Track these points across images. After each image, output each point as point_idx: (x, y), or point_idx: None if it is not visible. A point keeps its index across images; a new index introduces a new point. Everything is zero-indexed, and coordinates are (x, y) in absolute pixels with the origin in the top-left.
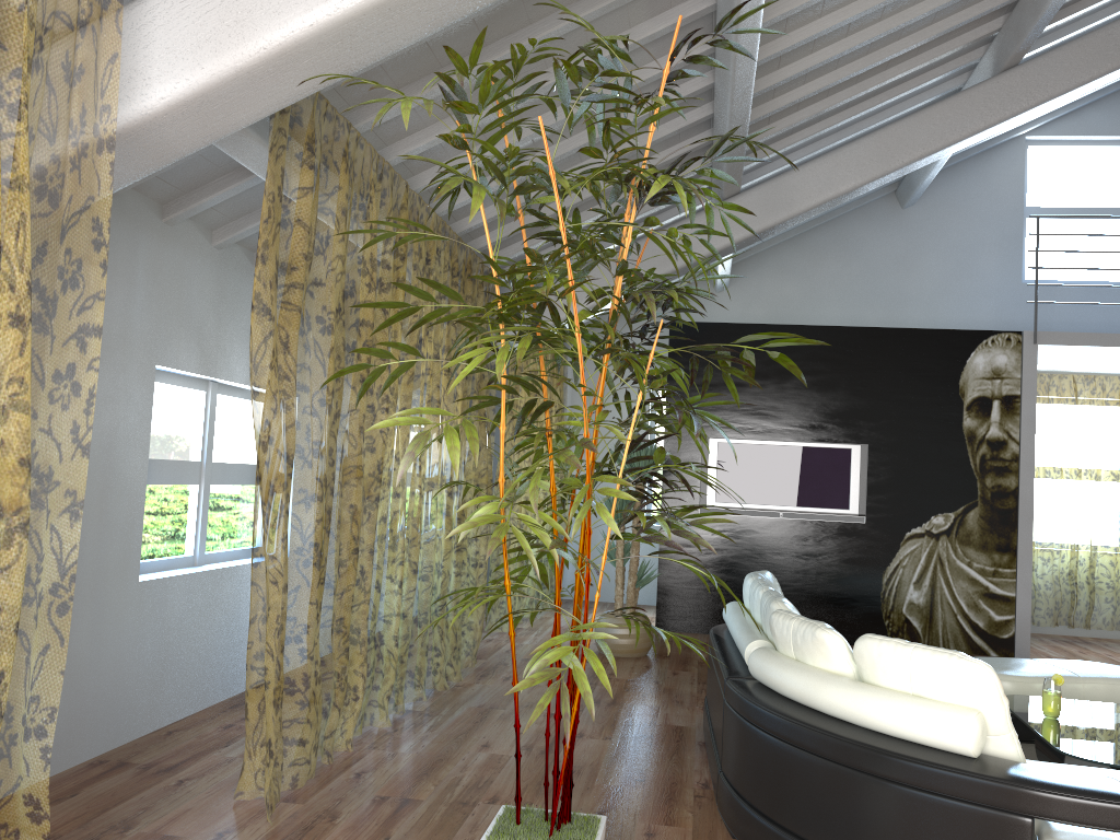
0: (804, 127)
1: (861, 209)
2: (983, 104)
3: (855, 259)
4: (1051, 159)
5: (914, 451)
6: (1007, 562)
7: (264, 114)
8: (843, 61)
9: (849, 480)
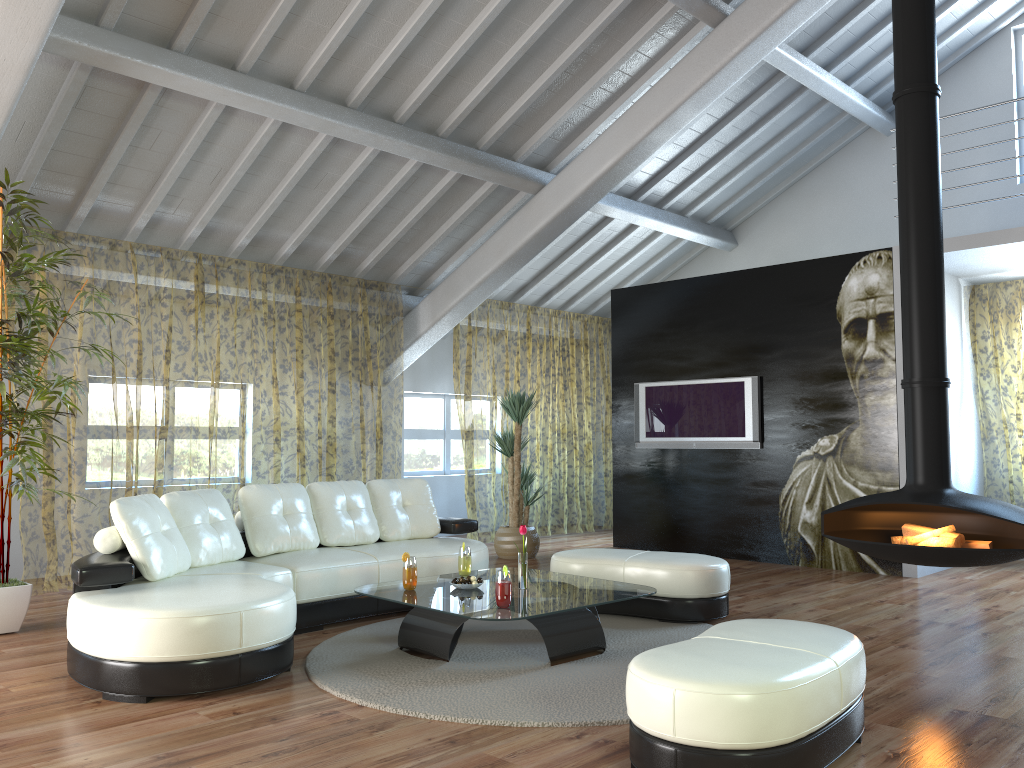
0: (590, 121)
1: (847, 146)
2: (698, 63)
3: (845, 196)
4: None
5: (800, 377)
6: (890, 480)
7: None
8: (530, 77)
9: (743, 410)
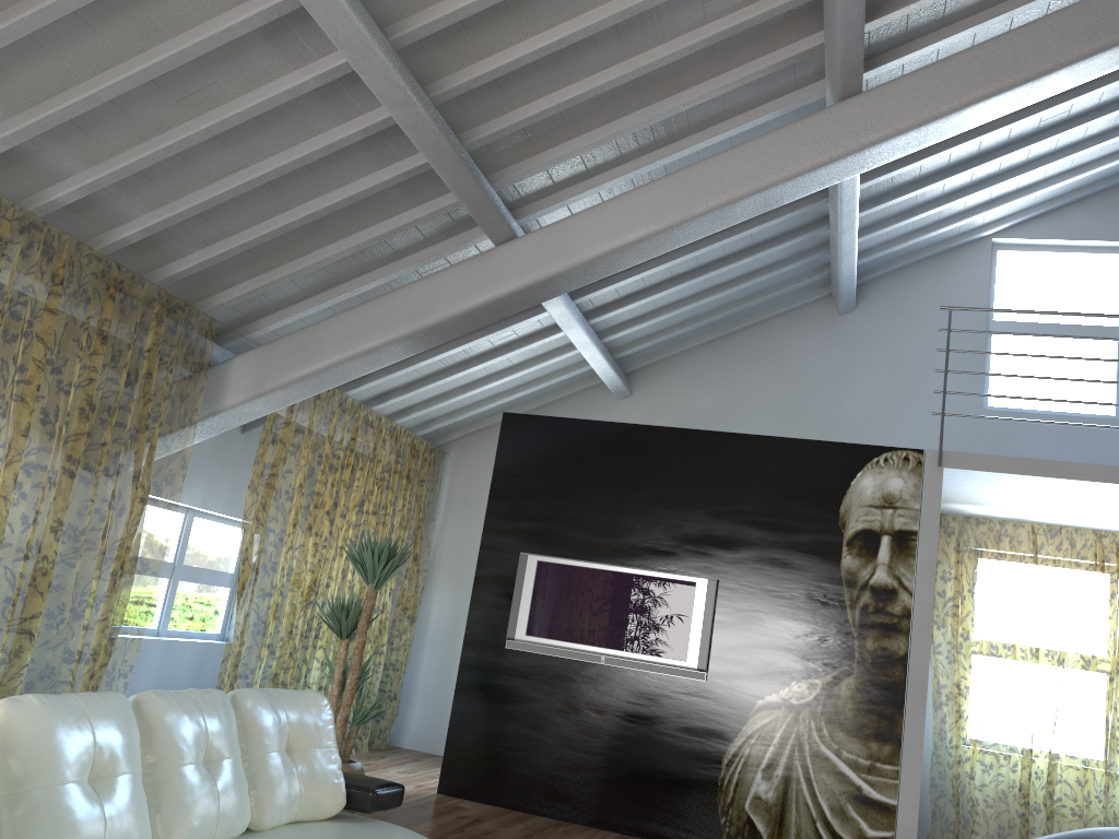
0: (605, 168)
1: (791, 313)
2: (812, 138)
3: (780, 370)
4: (1026, 266)
5: (777, 592)
6: (889, 756)
7: None
8: (593, 64)
9: (689, 623)
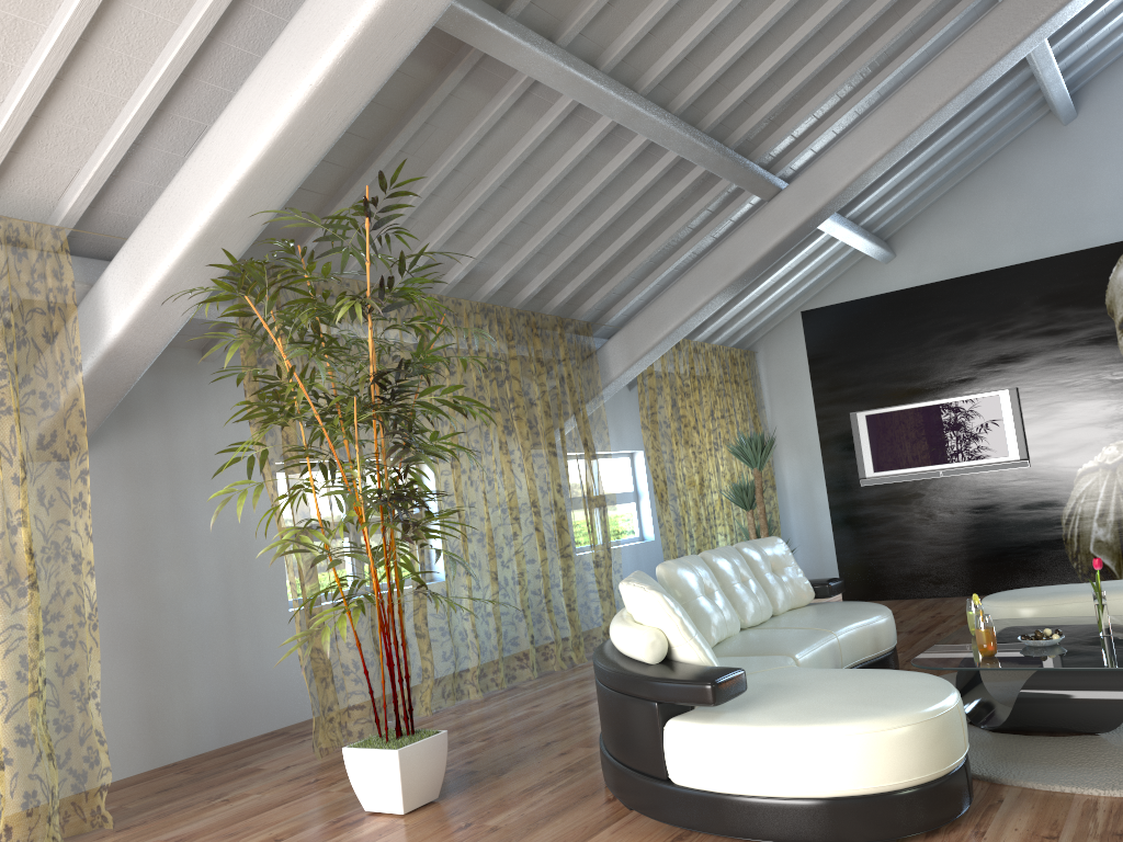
0: (831, 112)
1: (1018, 140)
2: (991, 35)
3: (1023, 192)
4: None
5: (1070, 383)
6: None
7: (188, 314)
8: (806, 57)
9: (1003, 427)
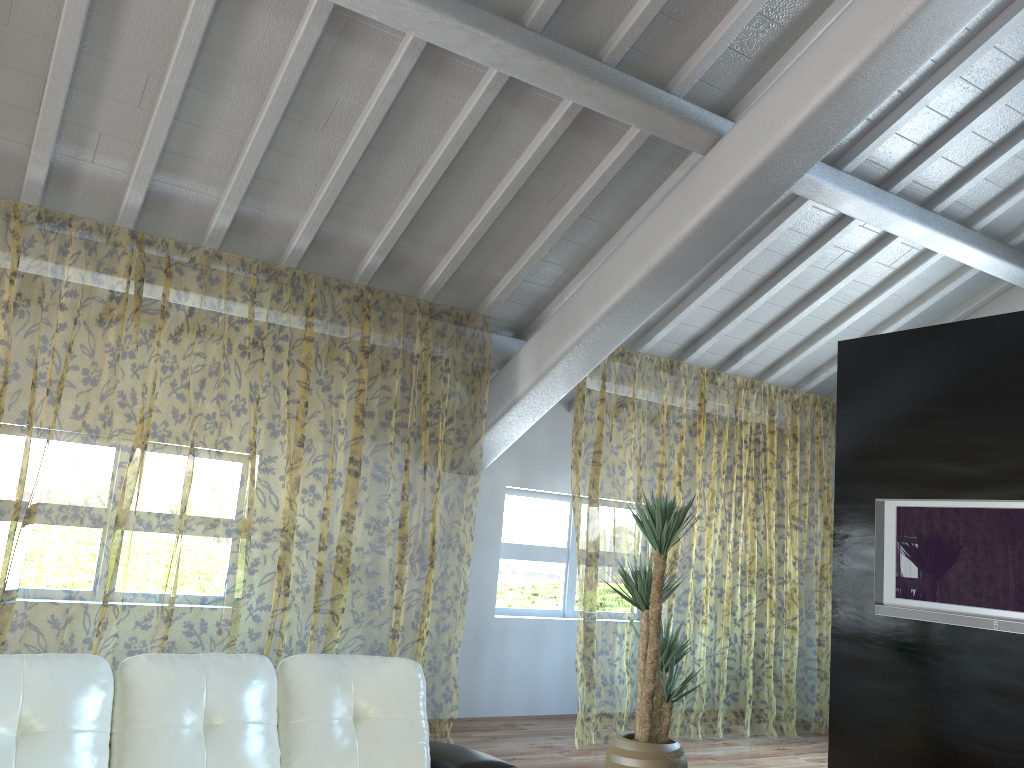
0: (810, 17)
1: None
2: None
3: None
4: None
5: None
6: None
7: None
8: None
9: None
